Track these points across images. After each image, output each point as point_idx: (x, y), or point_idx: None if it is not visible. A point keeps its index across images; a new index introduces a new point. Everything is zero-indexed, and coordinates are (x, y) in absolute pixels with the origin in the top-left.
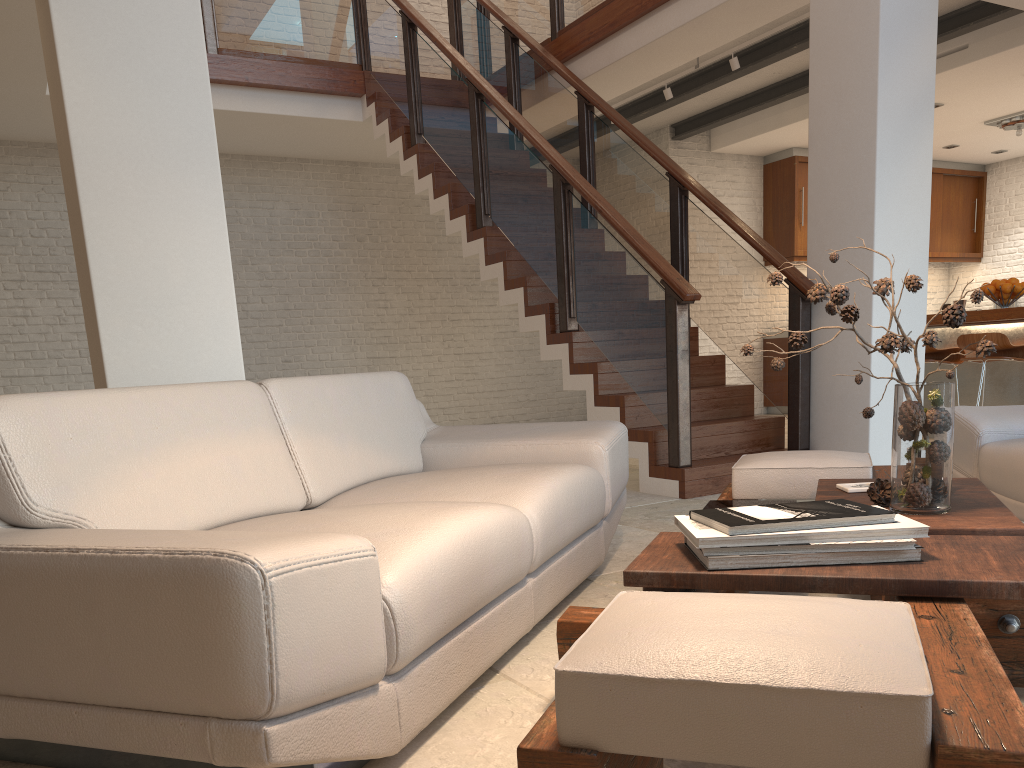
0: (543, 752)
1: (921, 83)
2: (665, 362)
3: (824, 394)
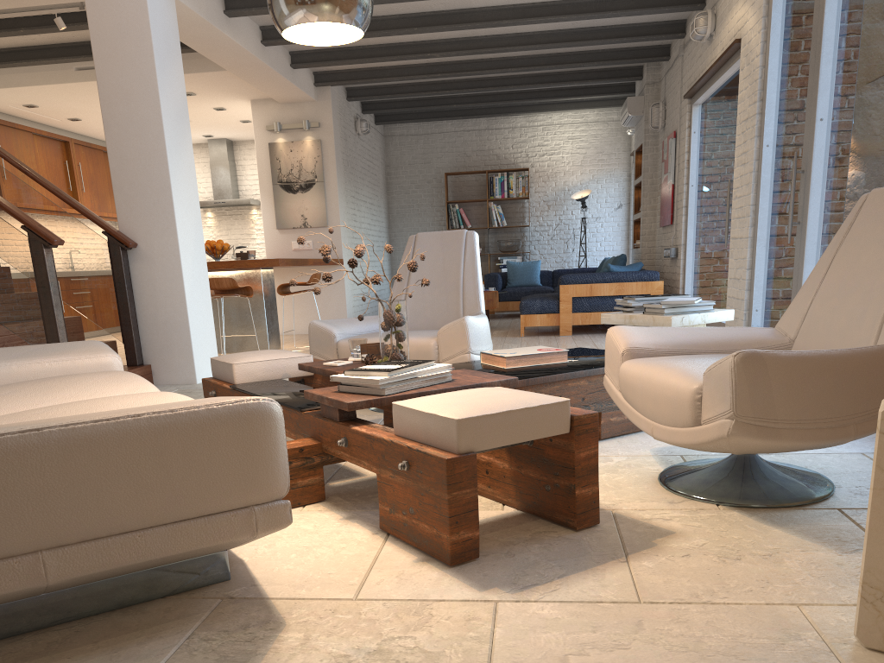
0: (457, 457)
1: (181, 98)
2: (35, 296)
3: (150, 321)
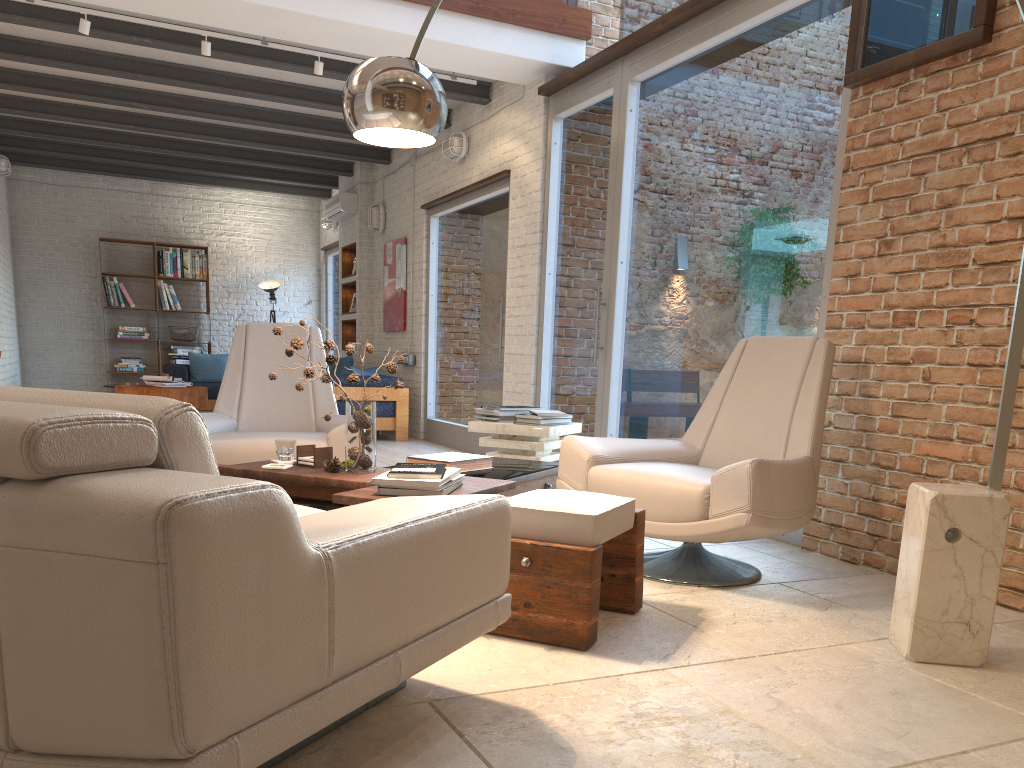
0: (596, 549)
1: None
2: None
3: None
